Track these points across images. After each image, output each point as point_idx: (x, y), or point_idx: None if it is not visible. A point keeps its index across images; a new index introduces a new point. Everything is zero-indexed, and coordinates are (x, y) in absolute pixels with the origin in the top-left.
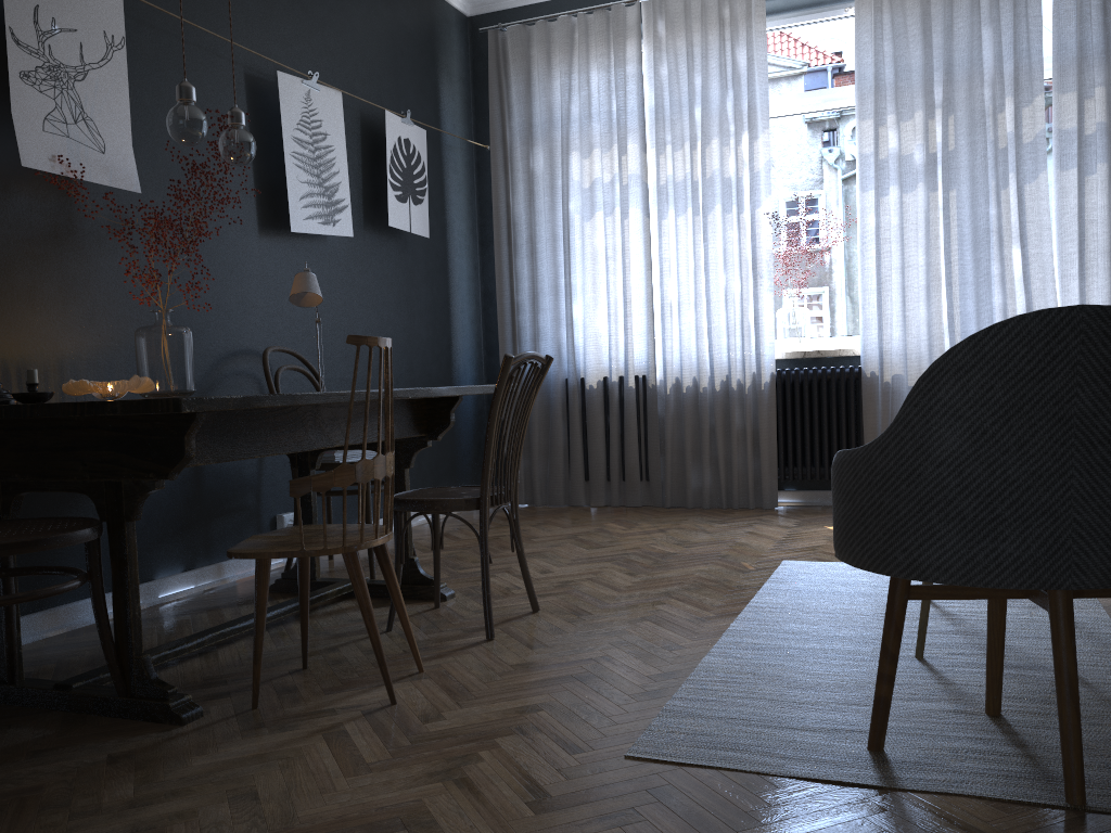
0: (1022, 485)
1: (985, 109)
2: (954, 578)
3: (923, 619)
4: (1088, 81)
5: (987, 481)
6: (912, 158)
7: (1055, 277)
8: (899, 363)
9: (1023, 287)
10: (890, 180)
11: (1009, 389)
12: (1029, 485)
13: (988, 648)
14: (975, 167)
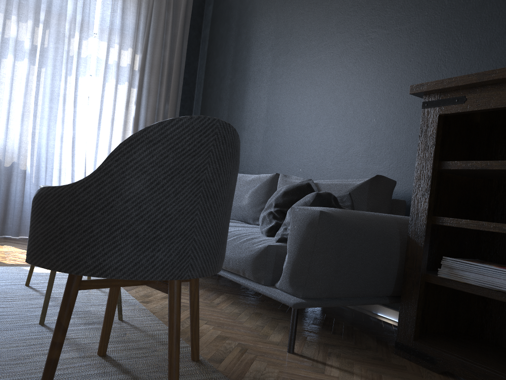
0: (173, 217)
1: (65, 33)
2: (125, 275)
3: (47, 300)
4: (113, 40)
5: (155, 213)
6: (24, 44)
7: (87, 125)
8: (1, 153)
9: (72, 127)
10: (9, 51)
11: (176, 159)
12: (176, 218)
13: (107, 315)
14: (57, 60)
